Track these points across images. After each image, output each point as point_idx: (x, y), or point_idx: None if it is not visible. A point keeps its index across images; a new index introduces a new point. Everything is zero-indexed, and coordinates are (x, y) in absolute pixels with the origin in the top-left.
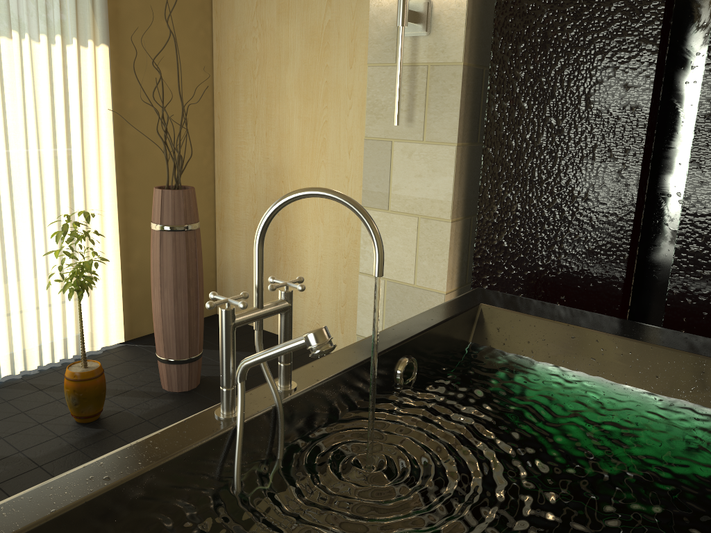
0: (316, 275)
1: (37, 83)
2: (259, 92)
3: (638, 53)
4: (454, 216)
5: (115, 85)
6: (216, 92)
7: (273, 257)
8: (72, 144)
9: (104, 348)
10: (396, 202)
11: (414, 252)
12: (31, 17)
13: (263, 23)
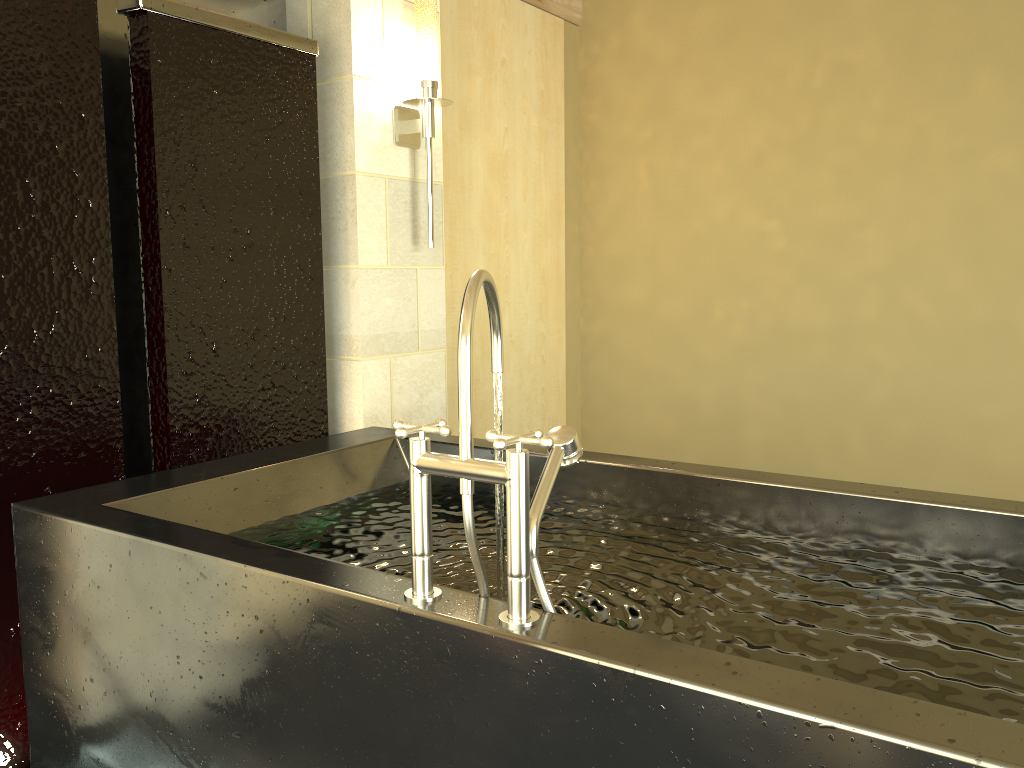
0: None
1: None
2: None
3: (82, 129)
4: None
5: None
6: None
7: None
8: None
9: None
10: None
11: None
12: None
13: None
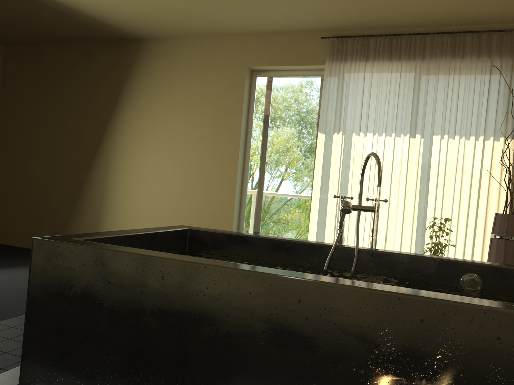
0: None
1: (464, 160)
2: None
3: None
4: None
5: None
6: None
7: None
8: (480, 193)
9: None
10: None
11: None
12: (467, 128)
13: None
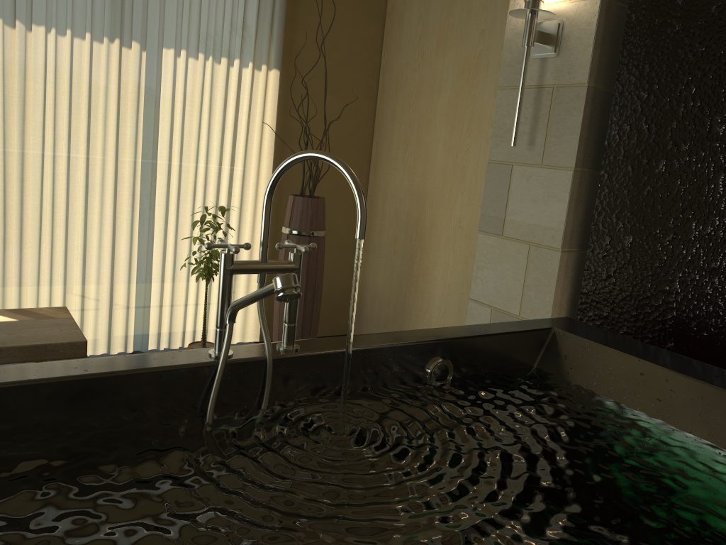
0: (442, 304)
1: (213, 98)
2: (412, 120)
3: None
4: (566, 245)
5: (282, 106)
6: (377, 120)
7: (406, 282)
8: (236, 153)
9: (240, 343)
10: (510, 228)
11: (522, 281)
12: (216, 42)
13: (423, 55)
